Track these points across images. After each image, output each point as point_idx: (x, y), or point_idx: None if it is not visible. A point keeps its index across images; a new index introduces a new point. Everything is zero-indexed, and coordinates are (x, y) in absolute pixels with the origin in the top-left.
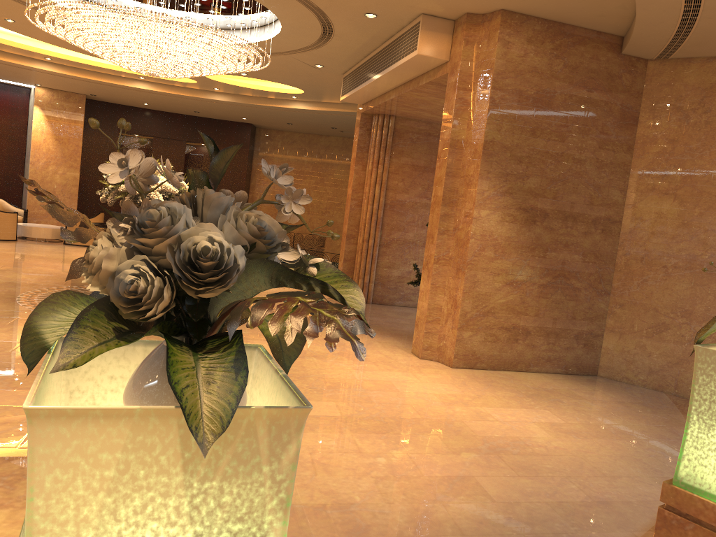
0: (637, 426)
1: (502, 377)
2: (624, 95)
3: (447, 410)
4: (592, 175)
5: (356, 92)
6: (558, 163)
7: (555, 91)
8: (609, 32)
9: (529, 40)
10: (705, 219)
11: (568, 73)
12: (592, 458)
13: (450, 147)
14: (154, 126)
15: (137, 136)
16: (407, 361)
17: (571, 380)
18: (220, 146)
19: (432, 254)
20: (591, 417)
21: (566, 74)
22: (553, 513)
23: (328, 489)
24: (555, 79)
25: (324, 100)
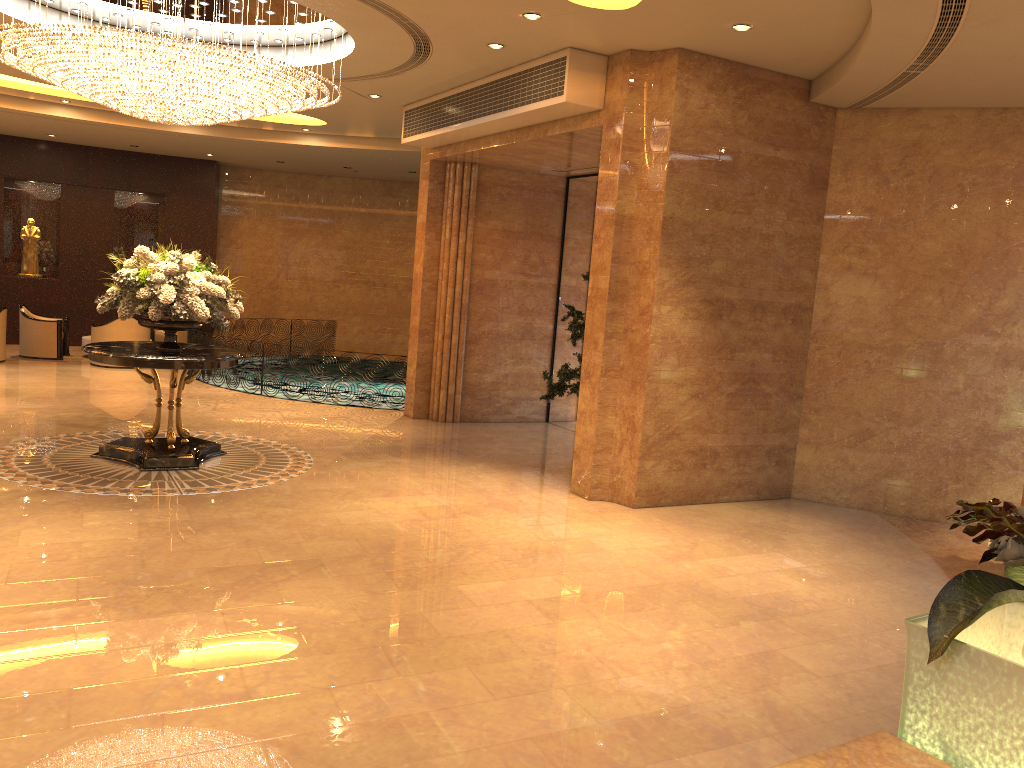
0: (878, 559)
1: (696, 514)
2: (812, 153)
3: (678, 568)
4: (781, 254)
5: (435, 136)
6: (744, 241)
7: (740, 151)
8: (796, 75)
9: (710, 87)
10: (912, 303)
11: (753, 128)
12: (867, 607)
13: (616, 225)
14: (62, 167)
15: (34, 184)
16: (578, 506)
17: (770, 508)
18: (170, 196)
19: (597, 365)
20: (826, 554)
21: (751, 129)
22: (883, 680)
23: (648, 692)
24: (739, 135)
25: (351, 133)
